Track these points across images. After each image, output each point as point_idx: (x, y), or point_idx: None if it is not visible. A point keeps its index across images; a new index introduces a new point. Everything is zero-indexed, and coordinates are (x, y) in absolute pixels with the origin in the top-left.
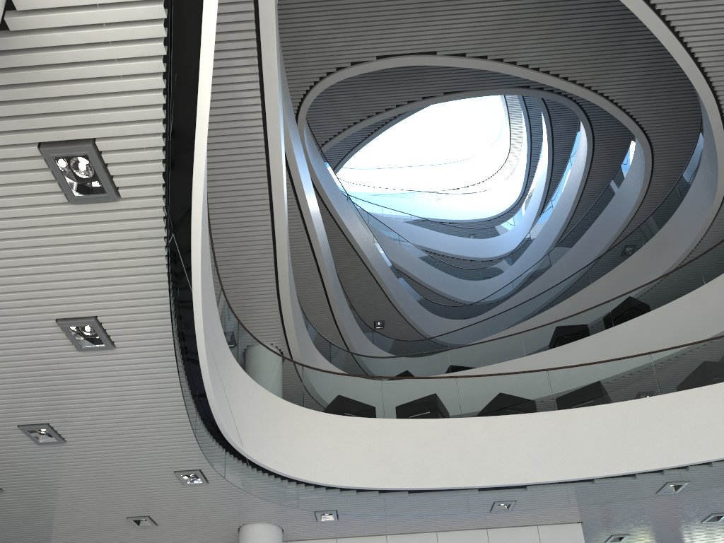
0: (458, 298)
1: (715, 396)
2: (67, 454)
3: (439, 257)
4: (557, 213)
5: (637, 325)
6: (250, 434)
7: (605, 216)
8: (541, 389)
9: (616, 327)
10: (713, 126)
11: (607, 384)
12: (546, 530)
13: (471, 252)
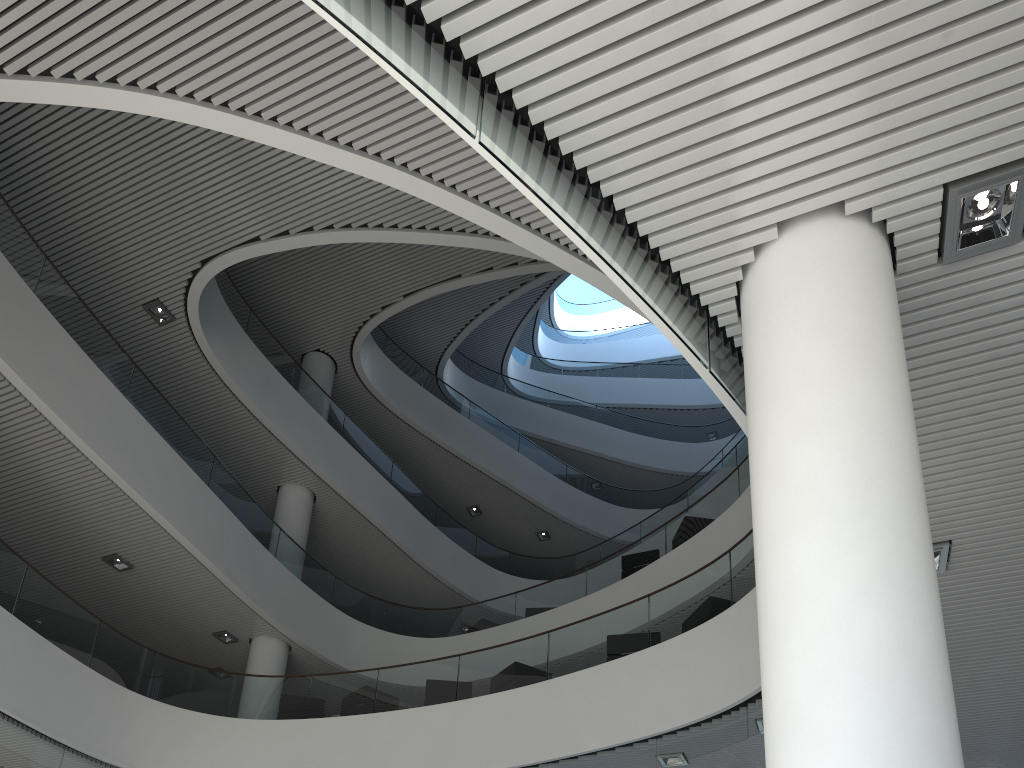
0: (682, 471)
1: (583, 683)
2: None
3: (677, 411)
4: None
5: (677, 556)
6: (149, 753)
7: None
8: (449, 677)
9: (661, 559)
10: None
11: (506, 669)
12: None
13: None
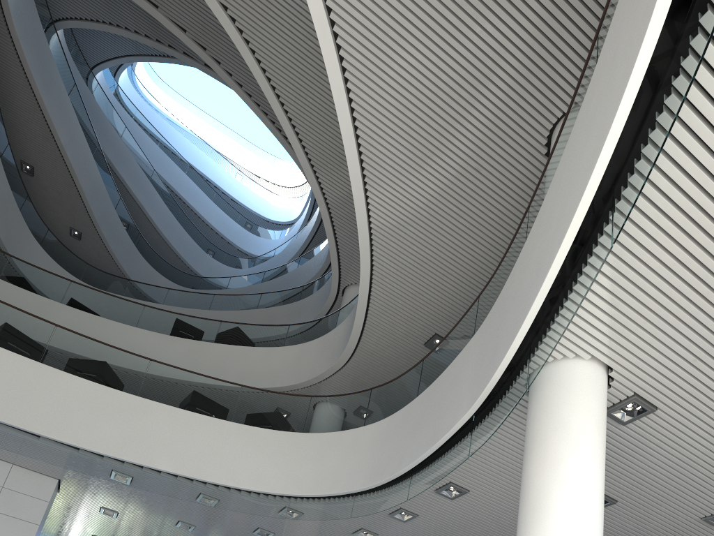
0: (190, 265)
1: (171, 417)
2: None
3: (199, 220)
4: (294, 245)
5: (225, 351)
6: None
7: (305, 267)
8: (39, 338)
9: (212, 344)
10: (326, 231)
11: (101, 365)
12: (20, 472)
13: (232, 236)
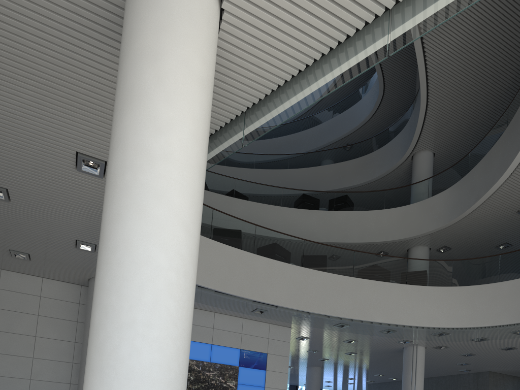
0: None
1: (375, 288)
2: (2, 207)
3: None
4: None
5: (346, 216)
6: None
7: (343, 117)
8: (298, 251)
9: (335, 212)
10: (419, 119)
11: (330, 261)
12: (273, 327)
13: None
